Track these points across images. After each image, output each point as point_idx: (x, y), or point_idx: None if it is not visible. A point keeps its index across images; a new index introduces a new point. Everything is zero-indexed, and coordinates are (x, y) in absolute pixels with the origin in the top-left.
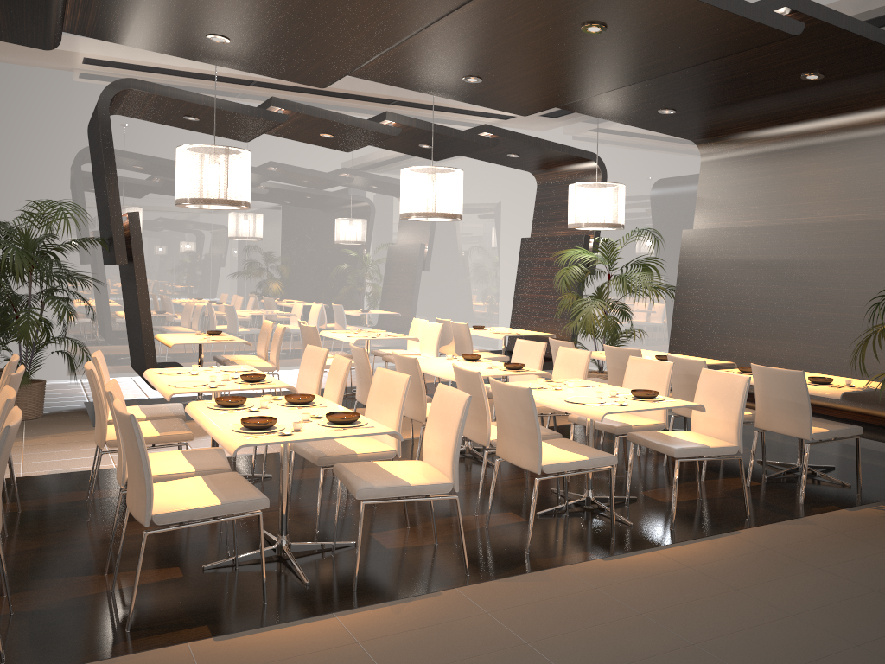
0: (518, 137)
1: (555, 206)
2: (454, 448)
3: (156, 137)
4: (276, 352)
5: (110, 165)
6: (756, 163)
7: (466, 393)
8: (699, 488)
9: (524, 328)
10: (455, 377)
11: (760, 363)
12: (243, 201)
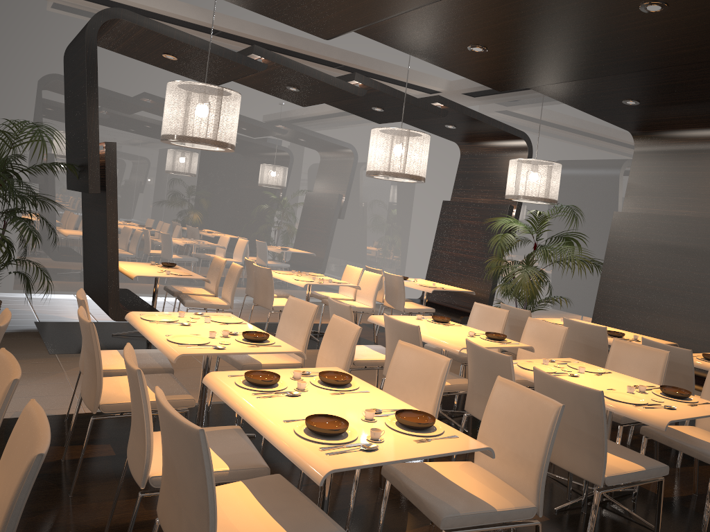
0: (465, 110)
1: (478, 175)
2: (541, 465)
3: (121, 72)
4: (231, 290)
5: (92, 93)
6: (694, 159)
7: (551, 399)
8: (696, 484)
9: (440, 281)
10: (447, 346)
11: (692, 344)
12: (230, 143)
